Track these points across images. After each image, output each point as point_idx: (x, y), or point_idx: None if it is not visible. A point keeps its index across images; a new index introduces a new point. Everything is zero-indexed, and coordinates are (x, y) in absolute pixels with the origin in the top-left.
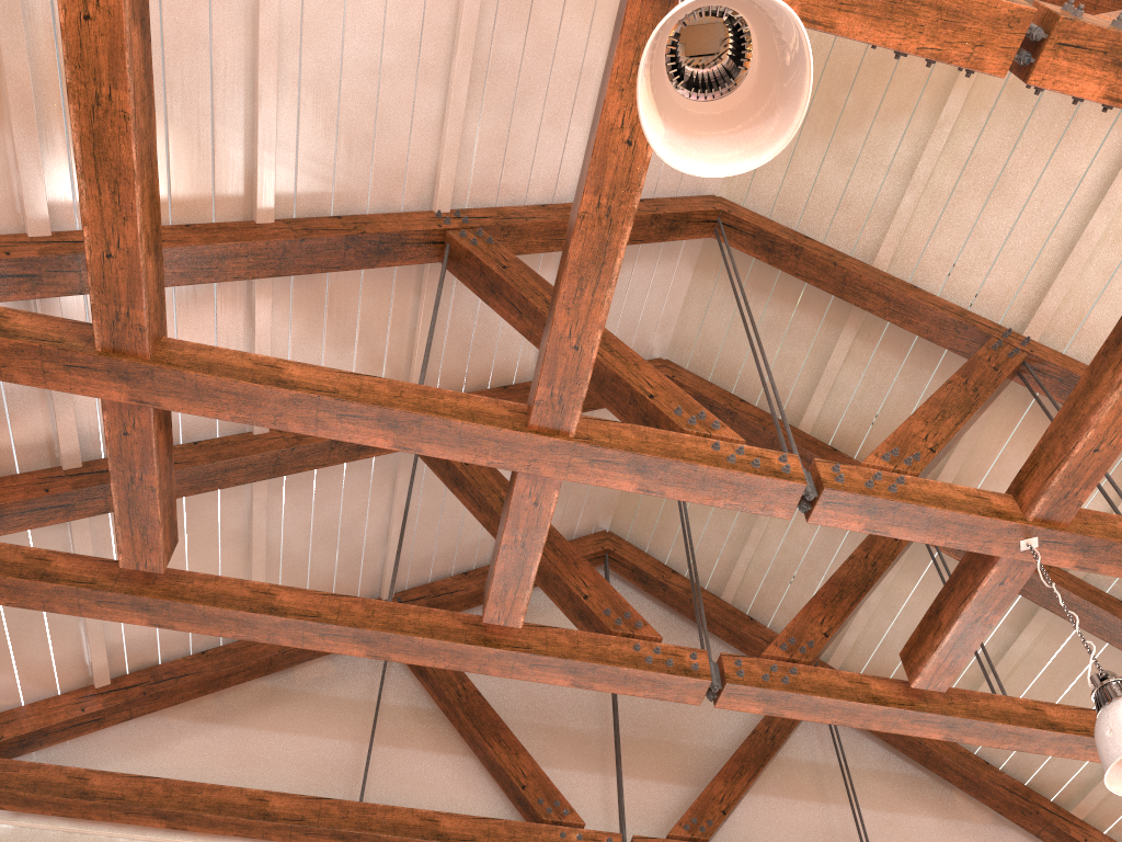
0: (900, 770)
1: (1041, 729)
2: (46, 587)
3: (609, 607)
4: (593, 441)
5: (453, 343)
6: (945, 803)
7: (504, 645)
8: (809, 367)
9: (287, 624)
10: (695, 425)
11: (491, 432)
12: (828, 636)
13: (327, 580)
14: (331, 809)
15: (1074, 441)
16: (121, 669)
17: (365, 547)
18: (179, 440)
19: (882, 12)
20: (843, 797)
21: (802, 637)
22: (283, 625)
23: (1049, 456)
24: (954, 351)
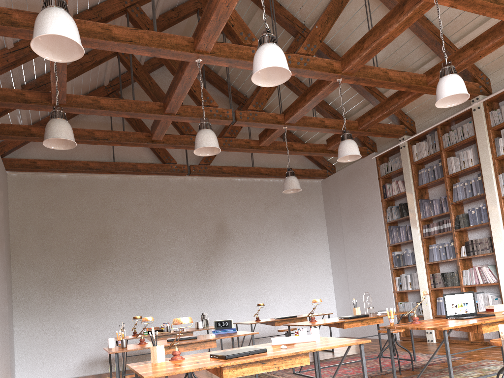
0: None
1: (290, 151)
2: (33, 138)
3: (183, 125)
4: (180, 115)
5: (126, 19)
6: None
7: (157, 142)
8: (247, 14)
9: (100, 142)
10: (206, 102)
11: (155, 115)
12: (242, 127)
13: (87, 86)
14: (107, 165)
15: (295, 112)
16: (30, 123)
17: (99, 74)
18: (45, 71)
19: (246, 66)
20: None
21: (235, 129)
22: (98, 142)
23: (290, 111)
24: (288, 32)
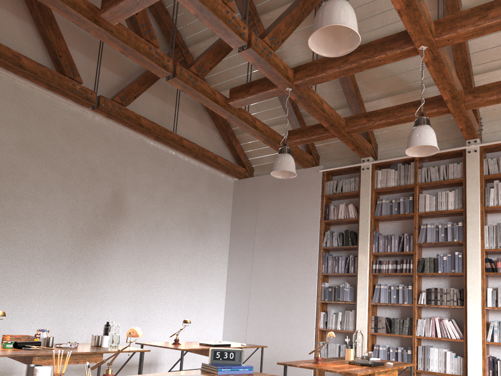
0: (193, 99)
1: (252, 128)
2: None
3: (144, 24)
4: None
5: None
6: (202, 117)
7: (102, 26)
8: None
9: None
10: None
11: None
12: (211, 69)
13: None
14: None
15: (319, 72)
16: None
17: None
18: None
19: None
20: (172, 103)
21: (203, 66)
22: None
23: (310, 70)
24: None
